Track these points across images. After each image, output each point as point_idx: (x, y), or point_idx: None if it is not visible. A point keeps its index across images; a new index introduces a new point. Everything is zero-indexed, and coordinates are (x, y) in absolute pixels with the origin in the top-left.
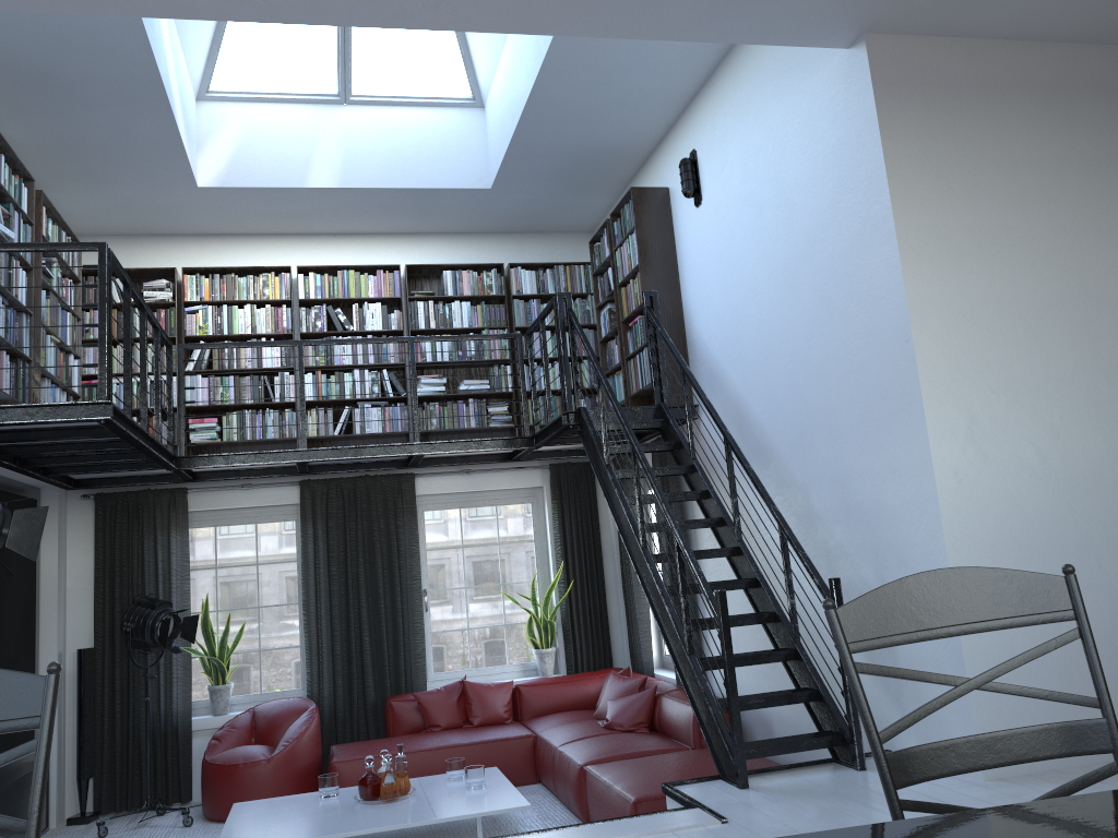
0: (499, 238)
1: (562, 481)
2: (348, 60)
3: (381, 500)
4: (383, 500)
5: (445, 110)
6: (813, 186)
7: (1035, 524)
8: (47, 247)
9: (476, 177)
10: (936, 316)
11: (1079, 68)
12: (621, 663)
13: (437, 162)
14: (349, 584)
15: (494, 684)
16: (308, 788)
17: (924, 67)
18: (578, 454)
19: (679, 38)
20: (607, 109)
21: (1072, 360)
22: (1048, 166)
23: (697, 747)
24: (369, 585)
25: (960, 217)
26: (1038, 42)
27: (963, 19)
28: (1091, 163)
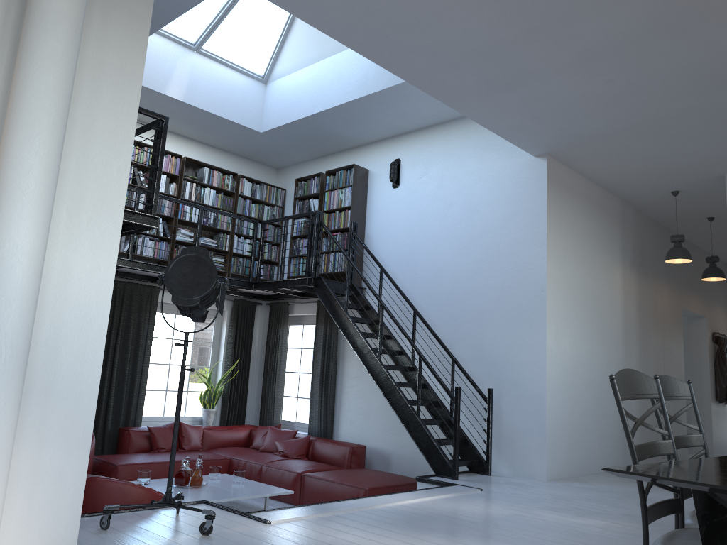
0: (230, 156)
1: (240, 310)
2: (215, 30)
3: (138, 300)
4: (139, 300)
5: (247, 78)
6: (494, 207)
7: (567, 377)
8: None
9: (255, 123)
10: (552, 283)
11: (593, 193)
12: (247, 423)
13: (237, 106)
14: (110, 351)
15: (195, 426)
16: None
17: (559, 176)
18: (249, 296)
19: (493, 130)
20: (366, 123)
21: (581, 312)
22: (583, 230)
23: (348, 468)
24: (120, 353)
25: (561, 243)
26: (585, 178)
27: (578, 162)
28: (592, 233)
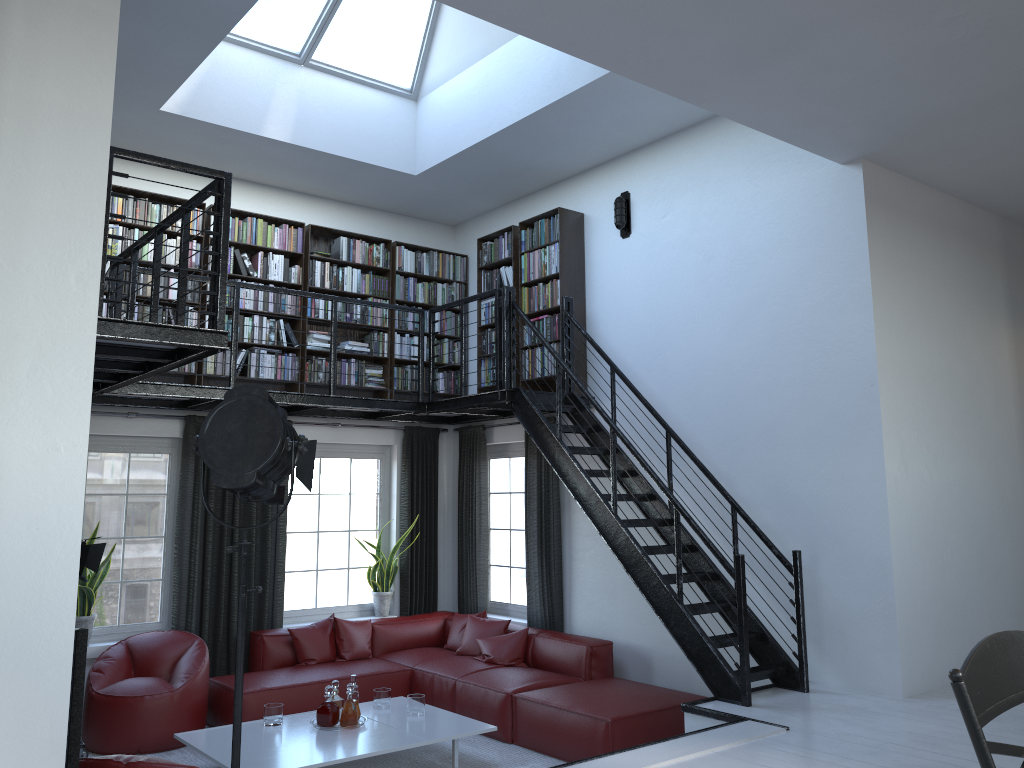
0: (380, 215)
1: (415, 443)
2: (326, 28)
3: None
4: None
5: (386, 95)
6: (782, 254)
7: (927, 522)
8: (178, 165)
9: (405, 162)
10: (888, 371)
11: (950, 212)
12: (442, 607)
13: (375, 140)
14: (226, 521)
15: (358, 622)
16: (203, 719)
17: (887, 191)
18: (427, 420)
19: (763, 130)
20: (569, 141)
21: (943, 412)
22: (937, 276)
23: (587, 678)
24: (242, 523)
25: (900, 303)
26: (934, 189)
27: (917, 166)
28: (953, 279)
